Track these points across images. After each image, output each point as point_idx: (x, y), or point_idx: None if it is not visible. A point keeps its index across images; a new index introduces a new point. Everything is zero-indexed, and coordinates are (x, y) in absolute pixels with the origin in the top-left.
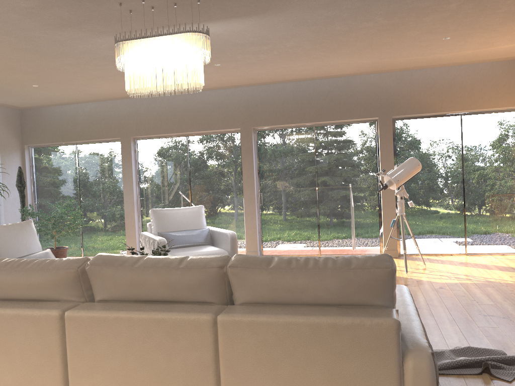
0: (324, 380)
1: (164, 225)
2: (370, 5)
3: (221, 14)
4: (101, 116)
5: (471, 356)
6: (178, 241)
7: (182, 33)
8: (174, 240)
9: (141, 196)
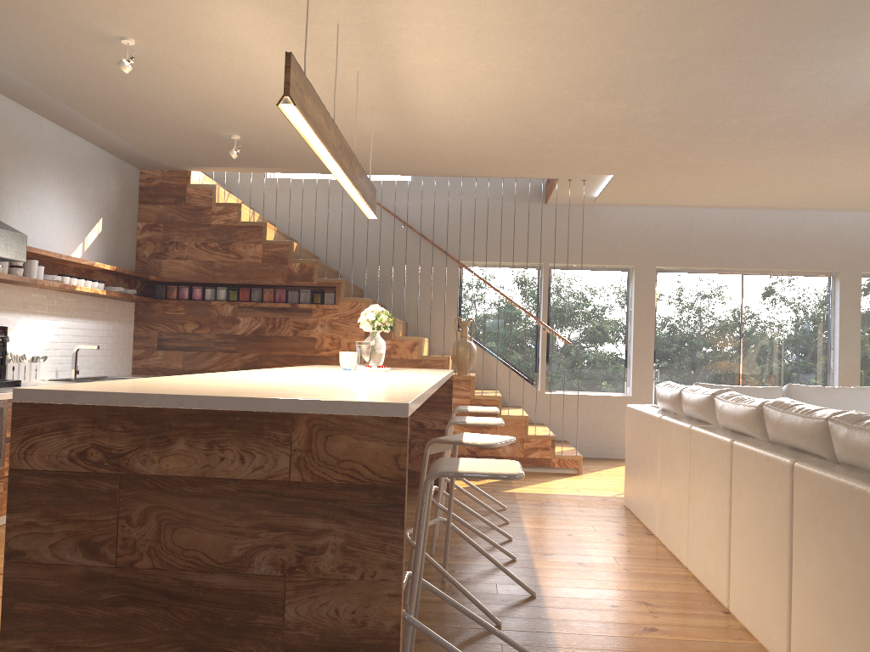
0: (840, 548)
1: None
2: None
3: None
4: None
5: None
6: None
7: None
8: None
9: None
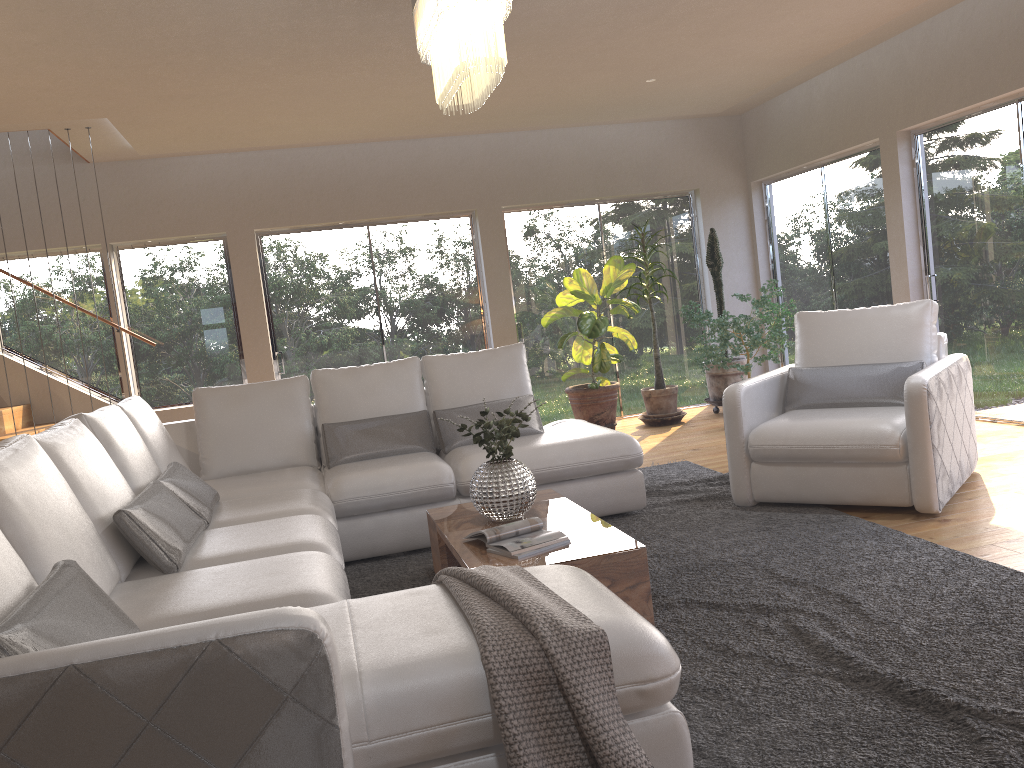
0: None
1: (814, 351)
2: None
3: None
4: (846, 97)
5: None
6: (823, 392)
7: None
8: (814, 390)
9: (929, 271)
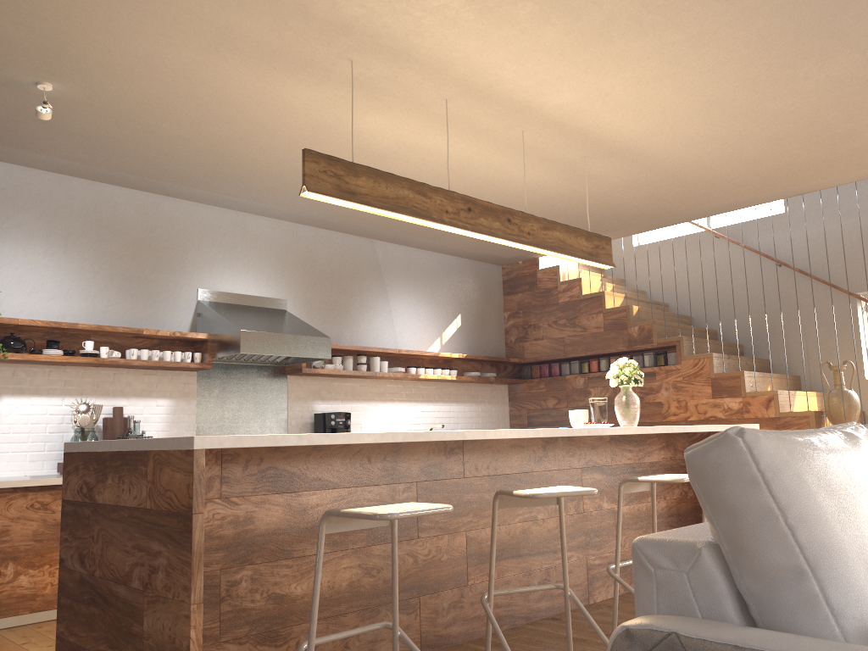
0: None
1: None
2: None
3: None
4: None
5: None
6: None
7: None
8: None
9: None
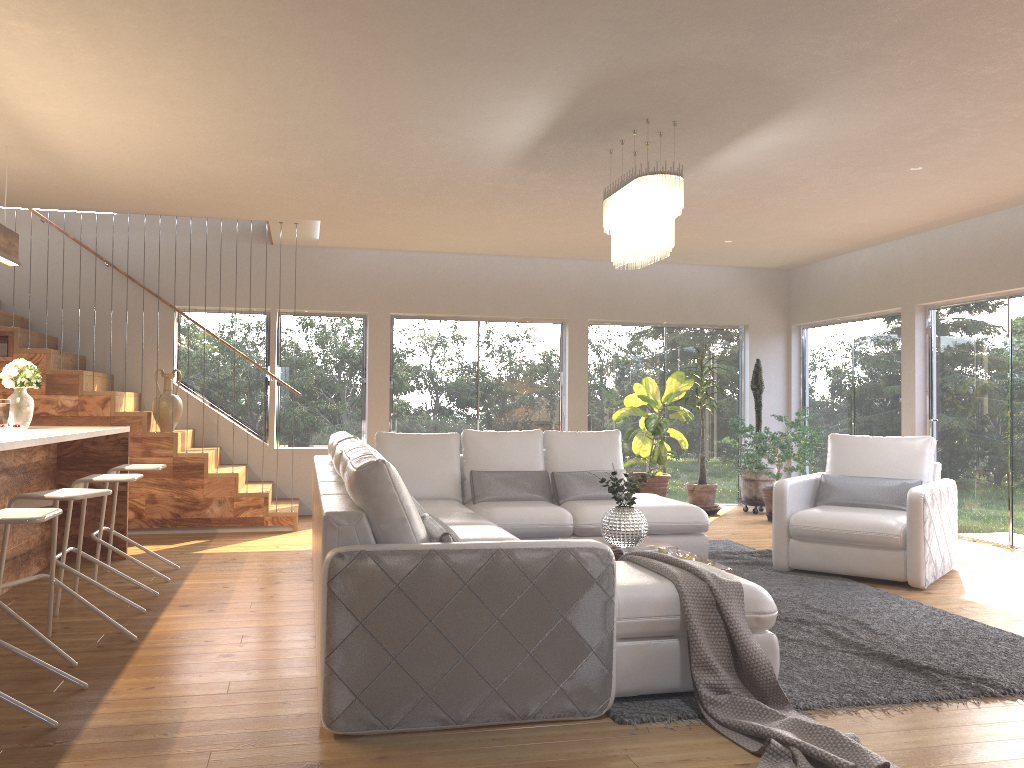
0: (318, 560)
1: (841, 464)
2: (941, 34)
3: (738, 122)
4: (877, 271)
5: (813, 742)
6: (846, 494)
7: (633, 180)
8: (839, 492)
9: (932, 416)
